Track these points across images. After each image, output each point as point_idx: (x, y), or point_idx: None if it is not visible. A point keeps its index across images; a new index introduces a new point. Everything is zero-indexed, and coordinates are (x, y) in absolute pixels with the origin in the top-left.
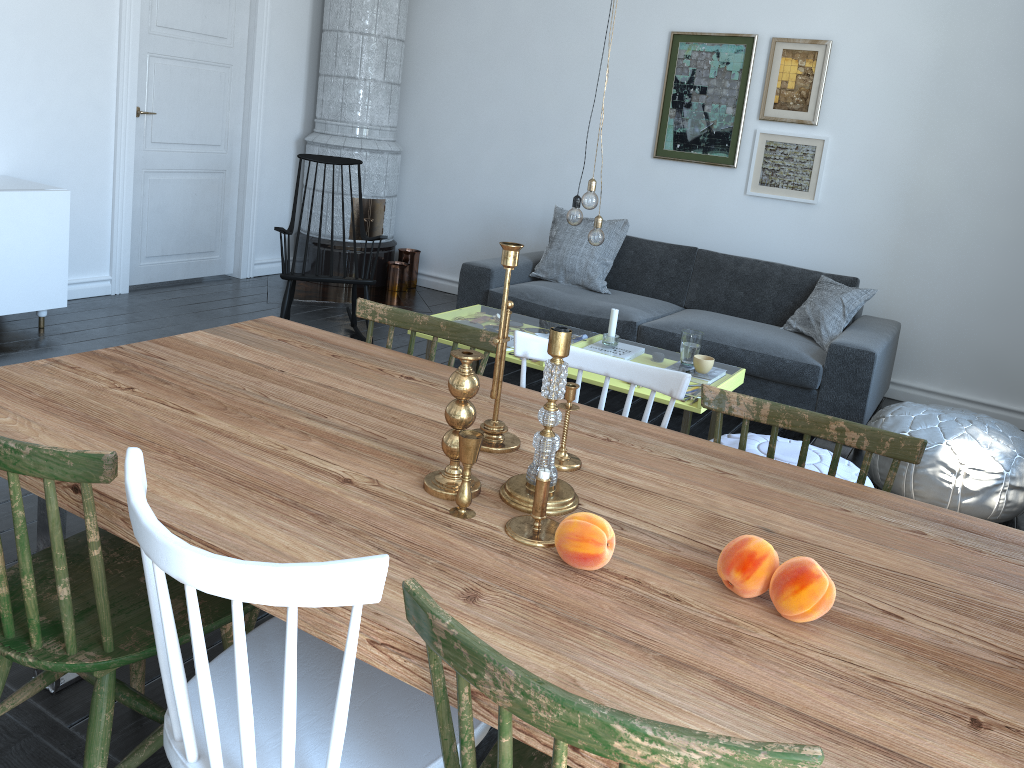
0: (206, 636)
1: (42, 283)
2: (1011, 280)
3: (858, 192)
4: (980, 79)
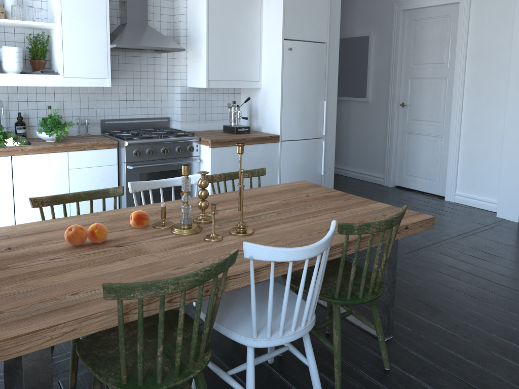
0: None
1: None
2: None
3: None
4: None
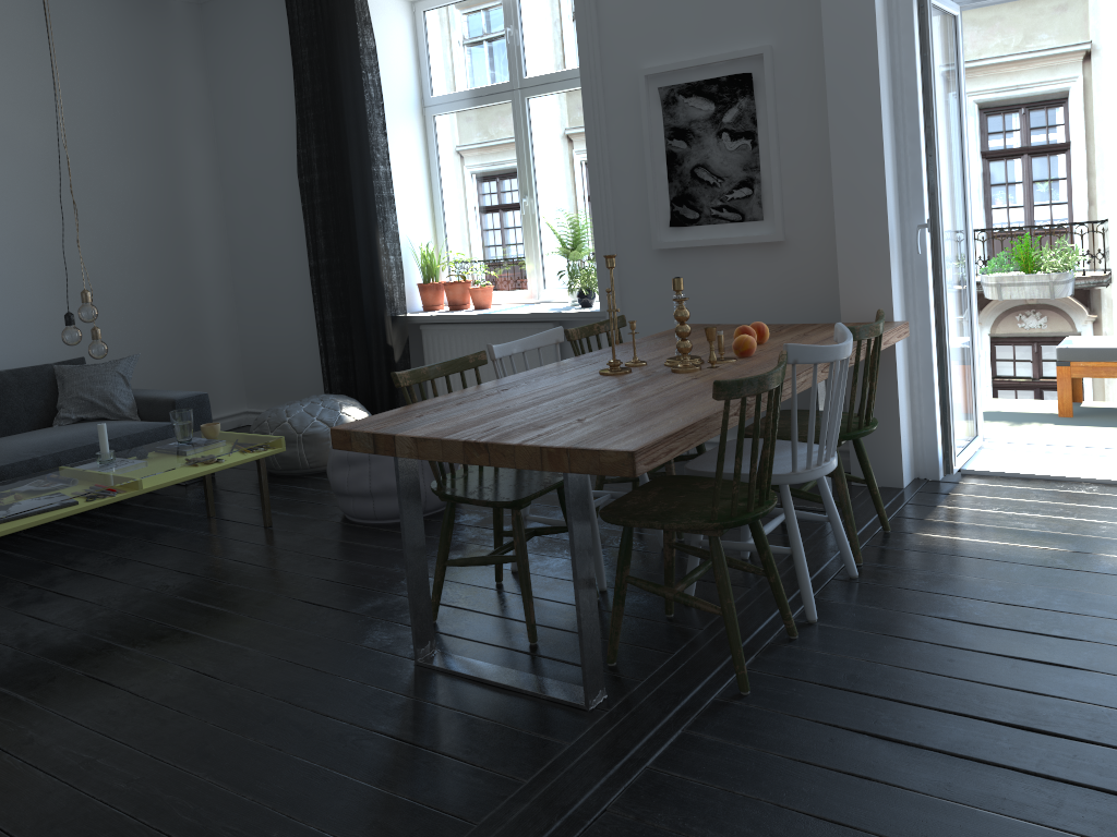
0: (519, 659)
1: None
2: (163, 324)
3: (22, 283)
4: (91, 164)
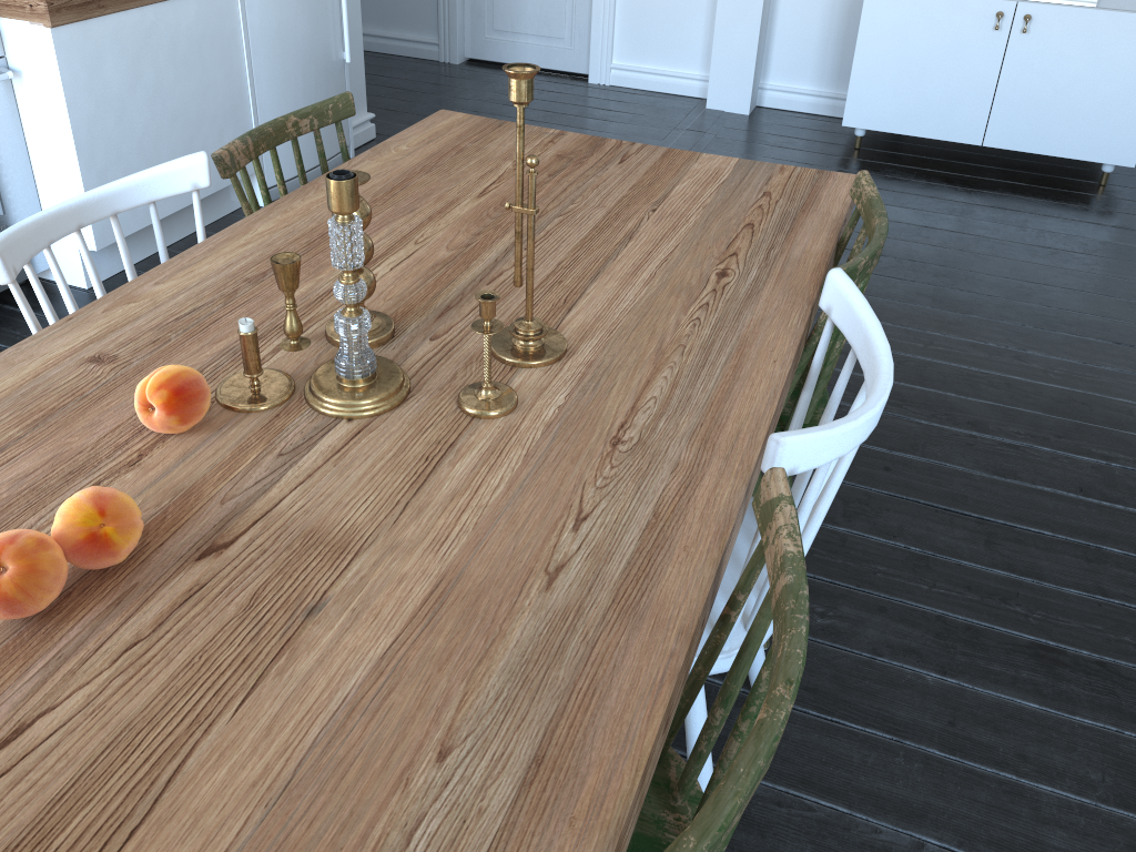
0: None
1: (1107, 130)
2: None
3: None
4: None
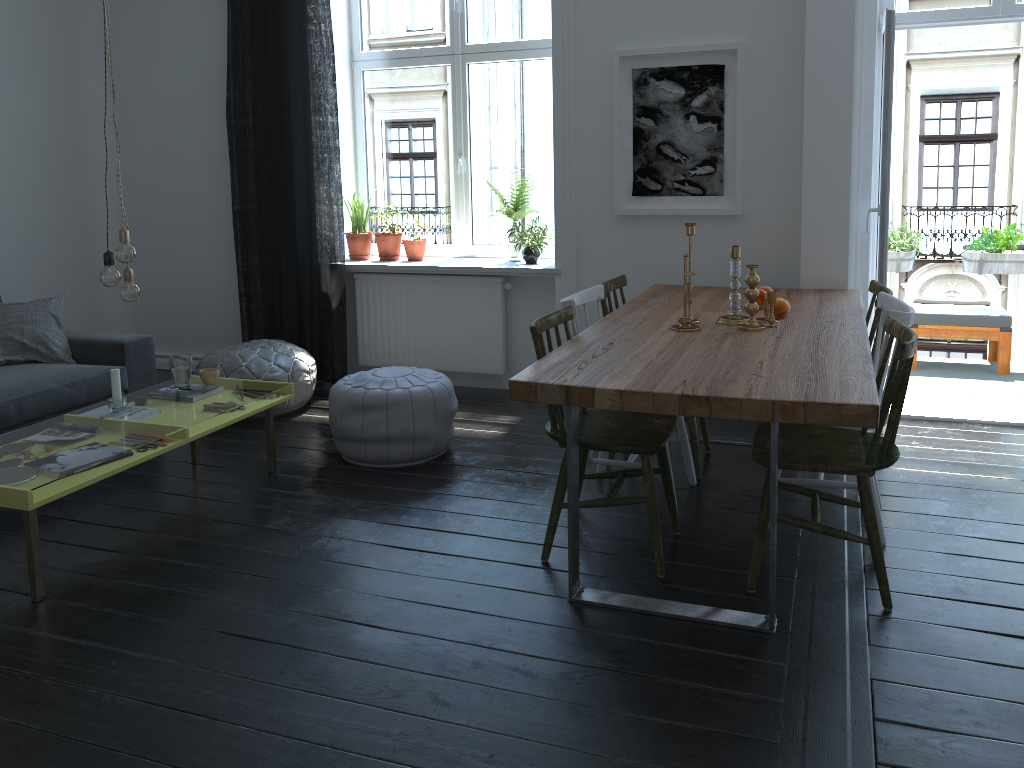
0: (662, 591)
1: None
2: (62, 261)
3: None
4: None
